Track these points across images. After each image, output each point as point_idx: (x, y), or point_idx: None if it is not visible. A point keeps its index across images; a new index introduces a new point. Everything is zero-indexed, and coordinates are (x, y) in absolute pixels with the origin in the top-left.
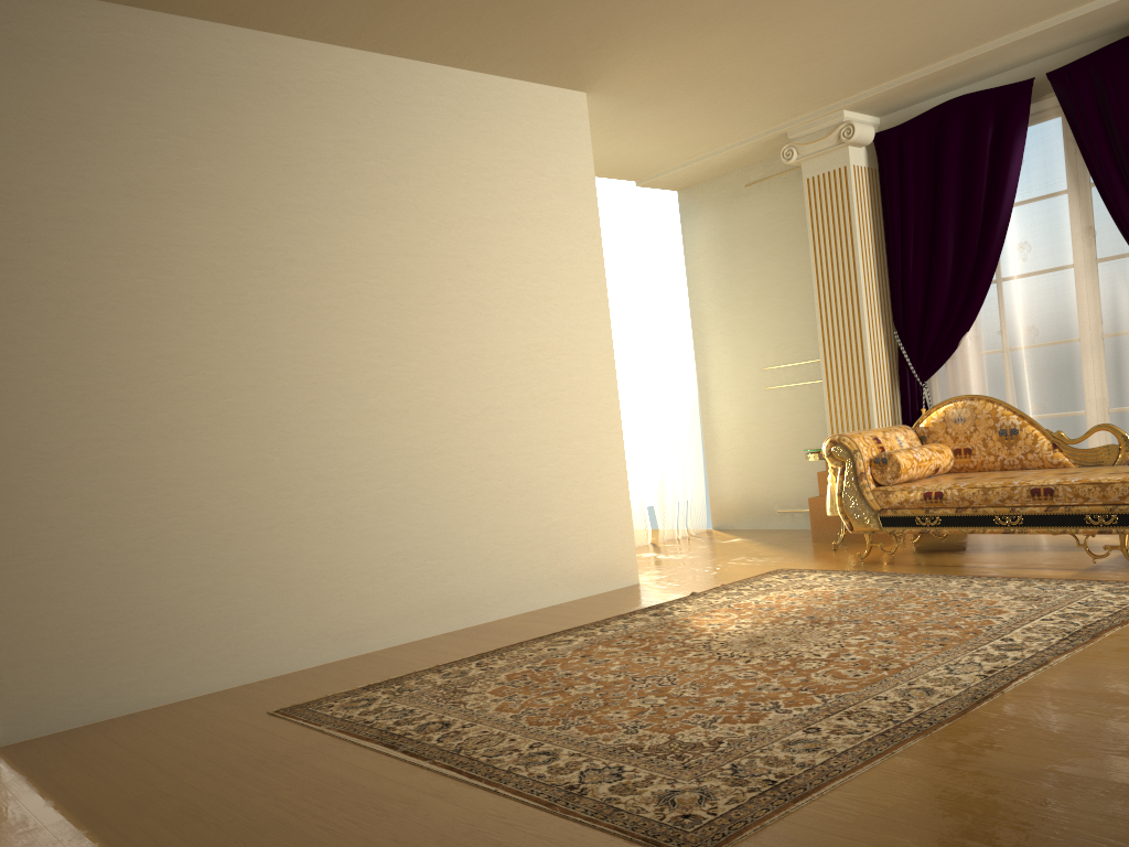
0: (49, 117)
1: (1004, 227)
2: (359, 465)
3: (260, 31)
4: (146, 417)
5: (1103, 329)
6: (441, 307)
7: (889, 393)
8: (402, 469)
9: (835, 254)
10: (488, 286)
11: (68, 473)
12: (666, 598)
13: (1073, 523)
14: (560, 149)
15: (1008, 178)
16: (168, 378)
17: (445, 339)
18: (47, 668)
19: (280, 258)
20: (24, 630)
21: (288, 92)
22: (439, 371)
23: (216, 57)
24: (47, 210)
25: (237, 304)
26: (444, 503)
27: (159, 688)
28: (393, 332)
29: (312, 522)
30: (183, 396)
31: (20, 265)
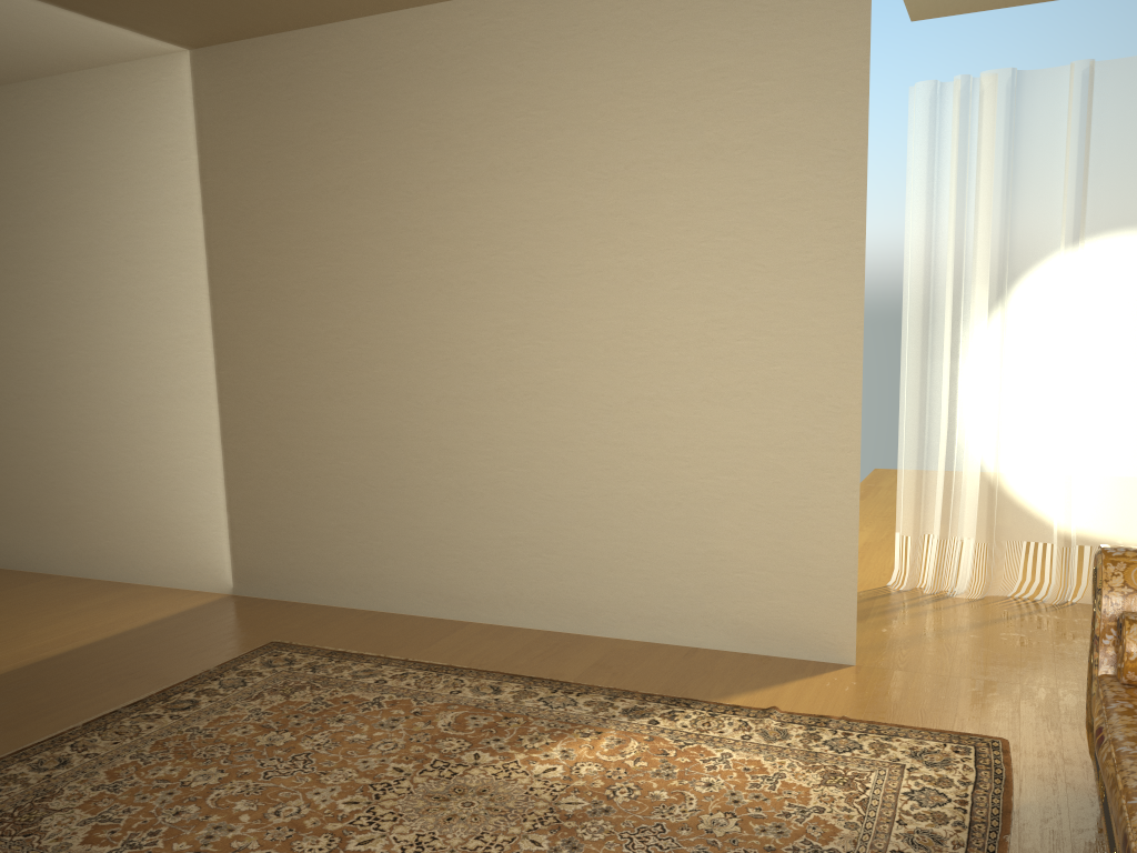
0: (269, 142)
1: None
2: (483, 444)
3: (422, 6)
4: (319, 381)
5: None
6: (589, 277)
7: None
8: (526, 454)
9: None
10: (656, 247)
11: (273, 419)
12: (748, 698)
13: None
14: (804, 30)
15: None
16: (334, 350)
17: (591, 314)
18: (258, 553)
19: (425, 237)
20: (248, 523)
21: (443, 62)
22: (579, 351)
23: (384, 48)
24: (267, 217)
25: (387, 285)
26: (570, 498)
27: (318, 591)
28: (529, 308)
29: (436, 489)
30: (344, 366)
31: (251, 262)
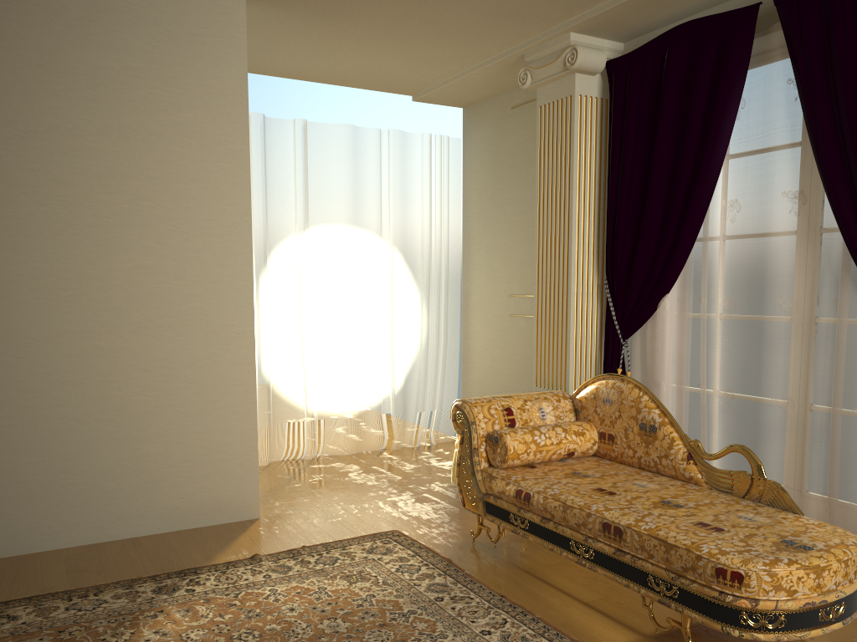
0: None
1: (713, 181)
2: None
3: None
4: None
5: (799, 316)
6: (10, 222)
7: (596, 344)
8: None
9: (554, 190)
10: (81, 202)
11: None
12: (228, 555)
13: (637, 579)
14: (201, 58)
15: (721, 123)
16: None
17: (13, 257)
18: None
19: None
20: None
21: None
22: (1, 290)
23: None
24: None
25: None
26: None
27: None
28: None
29: None
30: None
31: None
